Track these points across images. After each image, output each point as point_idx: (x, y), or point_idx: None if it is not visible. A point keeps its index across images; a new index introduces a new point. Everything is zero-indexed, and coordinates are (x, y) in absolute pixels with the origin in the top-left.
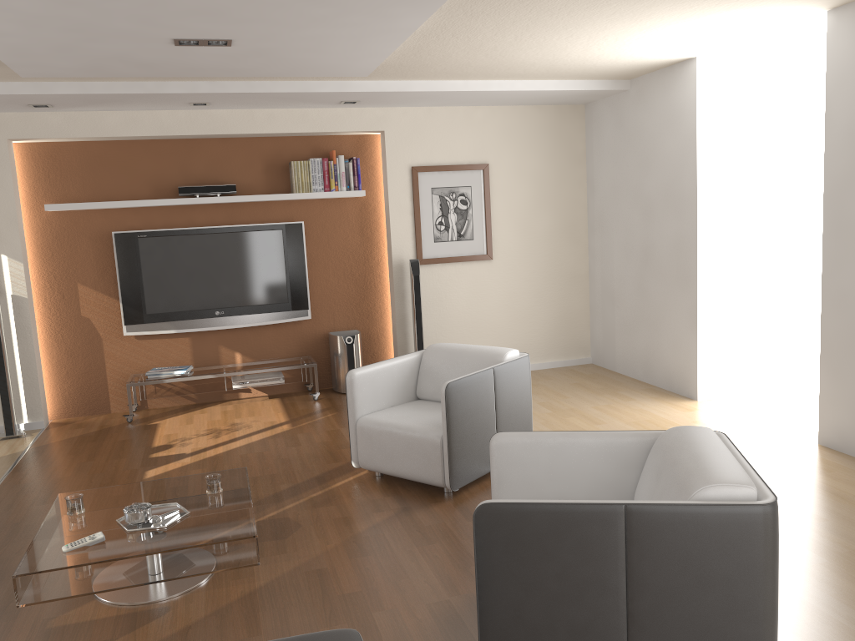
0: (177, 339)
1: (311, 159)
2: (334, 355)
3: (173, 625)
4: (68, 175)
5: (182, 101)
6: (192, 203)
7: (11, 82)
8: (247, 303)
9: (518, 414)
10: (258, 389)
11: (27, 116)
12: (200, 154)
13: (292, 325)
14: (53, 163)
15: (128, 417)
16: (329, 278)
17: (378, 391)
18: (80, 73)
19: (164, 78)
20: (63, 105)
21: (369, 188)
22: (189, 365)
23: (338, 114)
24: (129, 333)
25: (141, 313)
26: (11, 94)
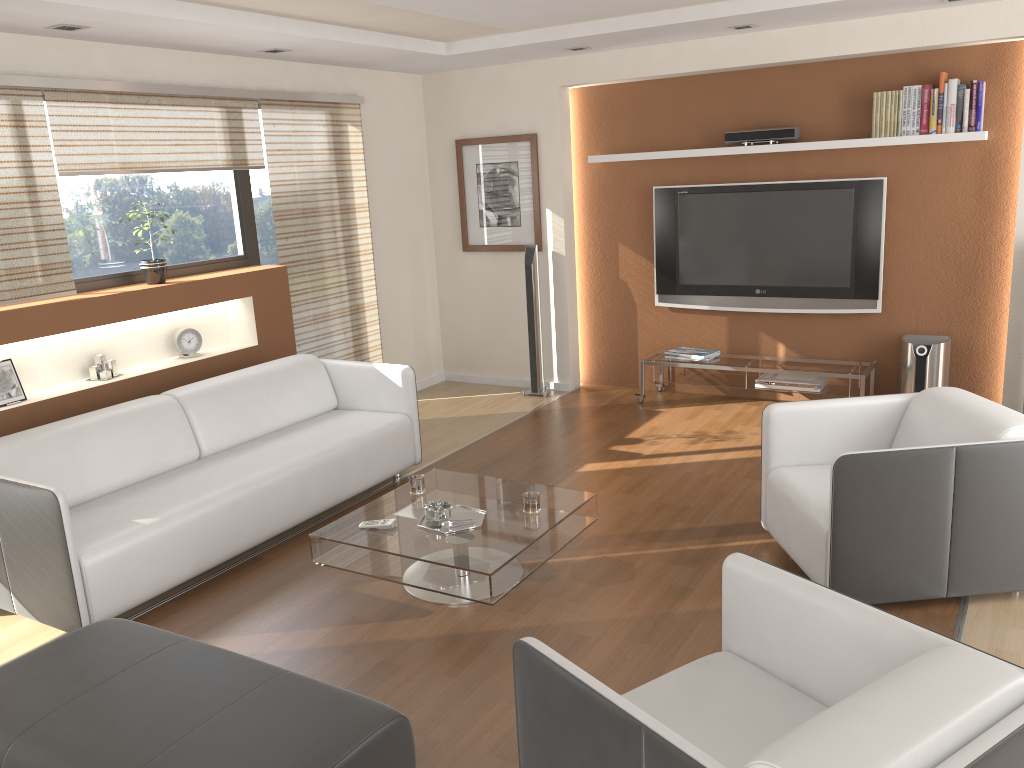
0: (712, 317)
1: (904, 88)
2: (900, 368)
3: (414, 631)
4: (619, 122)
5: (715, 27)
6: (737, 153)
7: (531, 30)
8: (795, 283)
9: (1014, 528)
10: (801, 393)
11: (576, 59)
12: (761, 89)
13: (856, 318)
14: (606, 108)
15: (638, 397)
16: (917, 258)
17: (815, 439)
18: (552, 19)
19: (673, 6)
20: (598, 46)
21: (1002, 126)
22: (723, 349)
23: (952, 17)
24: (659, 303)
25: (674, 282)
26: (531, 43)
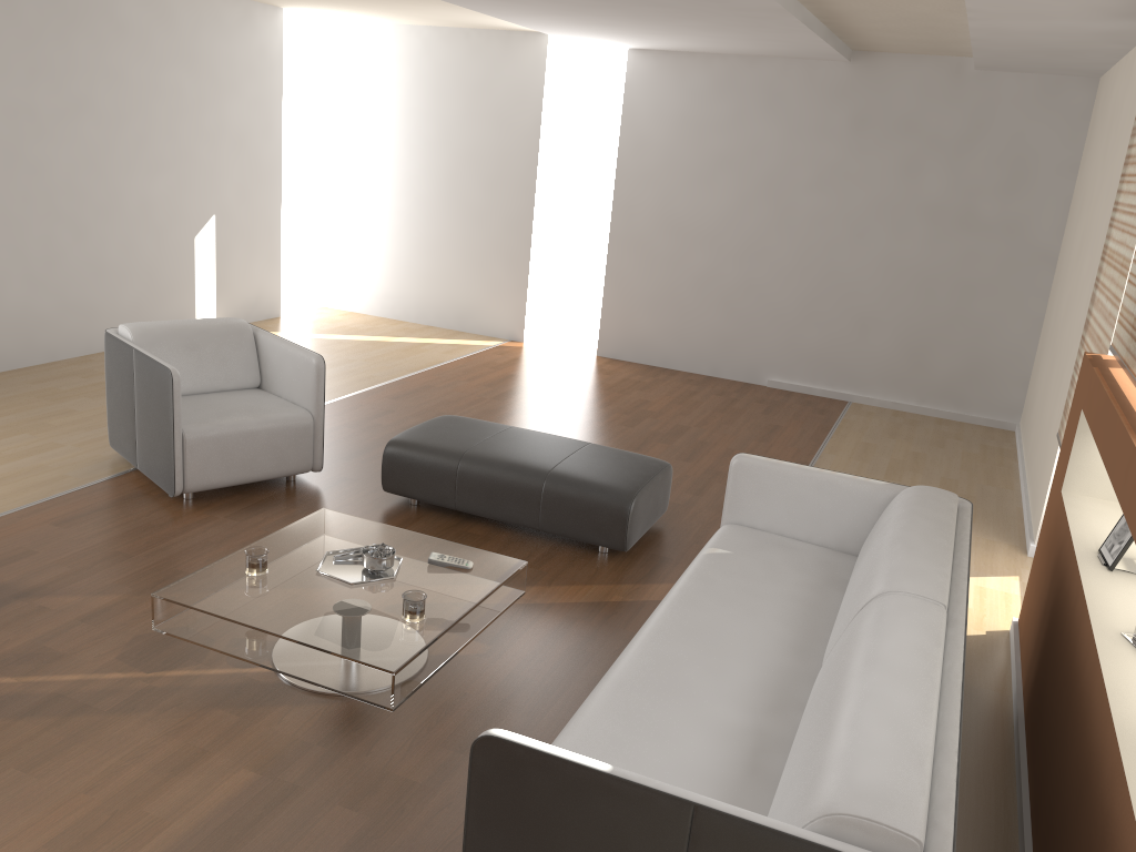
0: None
1: None
2: None
3: None
4: None
5: None
6: None
7: None
8: None
9: None
10: None
11: None
12: None
13: None
14: None
15: None
16: None
17: None
18: None
19: None
20: None
21: None
22: None
23: None
24: None
25: None
26: None
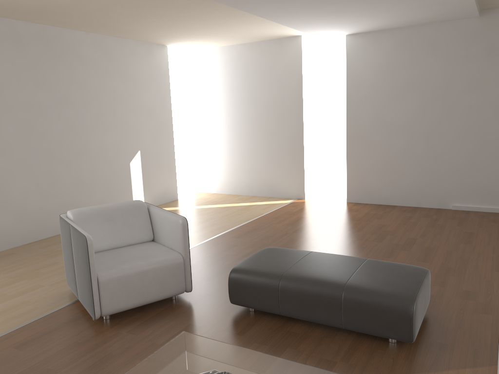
0: None
1: None
2: None
3: None
4: None
5: None
6: None
7: None
8: None
9: None
10: None
11: None
12: None
13: None
14: None
15: None
16: None
17: None
18: None
19: None
20: None
21: None
22: None
23: None
24: None
25: None
26: None
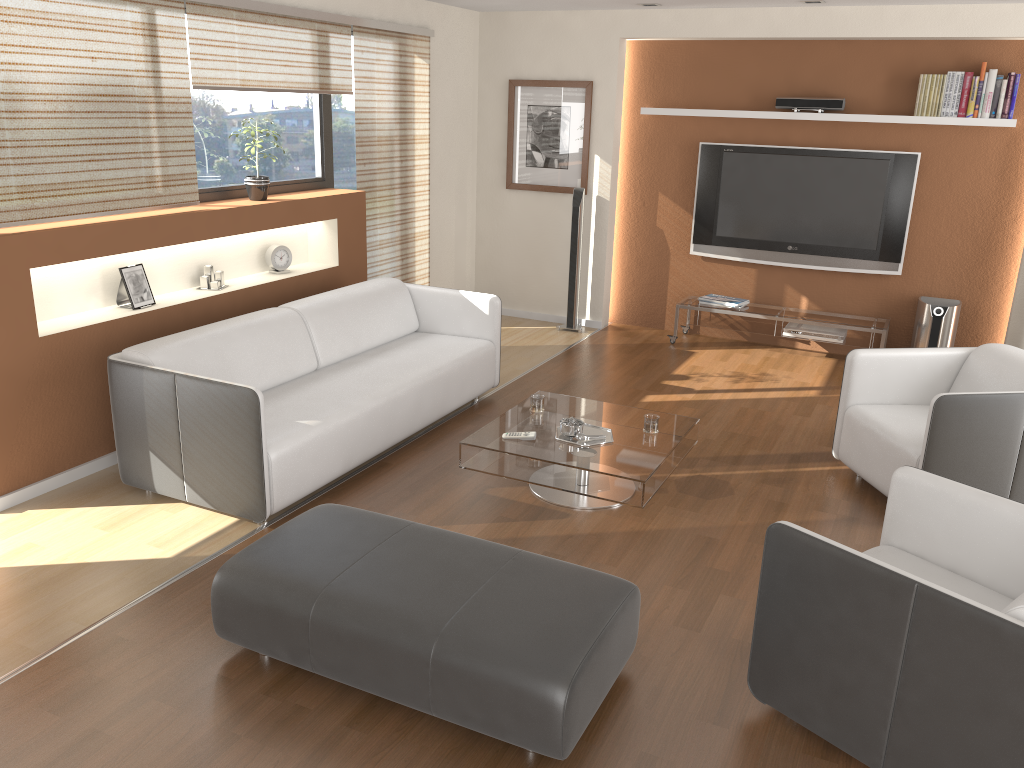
0: (742, 268)
1: (948, 73)
2: (915, 326)
3: (561, 529)
4: (671, 77)
5: None
6: (787, 118)
7: None
8: (826, 242)
9: None
10: (818, 343)
11: (640, 14)
12: (813, 60)
13: (876, 279)
14: (660, 63)
15: (671, 338)
16: (939, 229)
17: (887, 382)
18: None
19: None
20: (670, 4)
21: None
22: (749, 299)
23: (1001, 13)
24: (694, 252)
25: (710, 234)
26: None
